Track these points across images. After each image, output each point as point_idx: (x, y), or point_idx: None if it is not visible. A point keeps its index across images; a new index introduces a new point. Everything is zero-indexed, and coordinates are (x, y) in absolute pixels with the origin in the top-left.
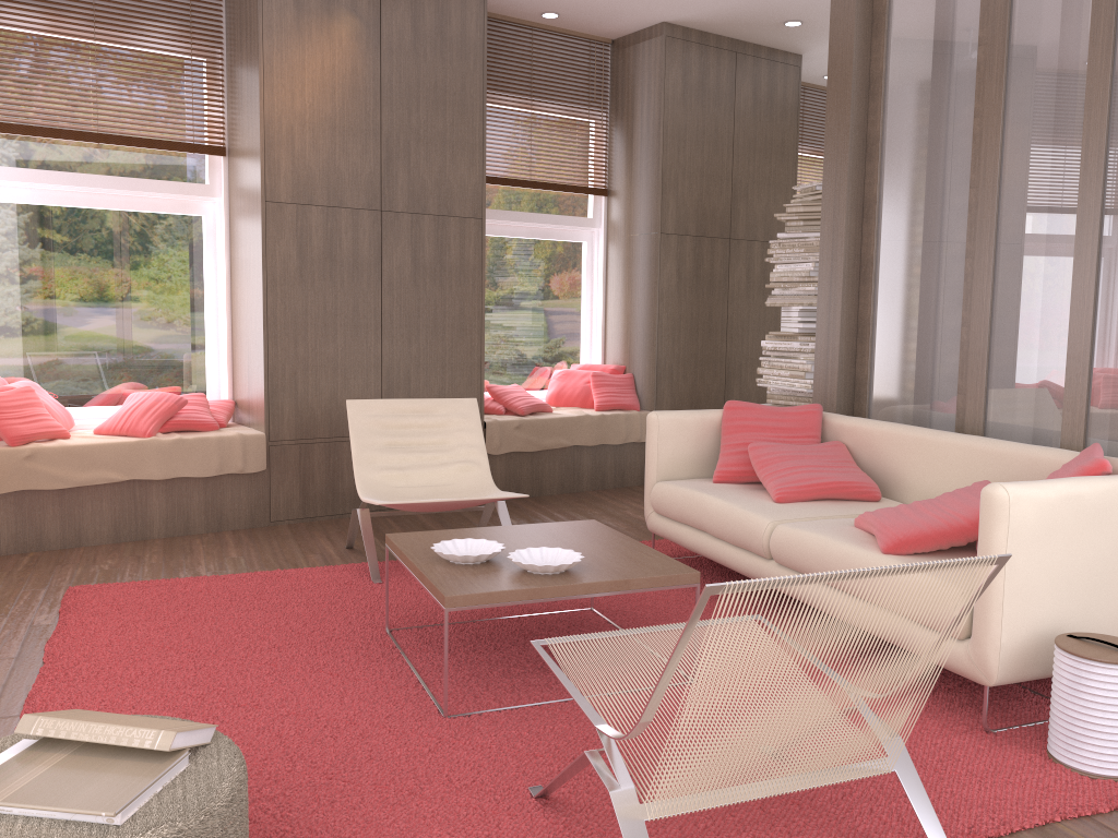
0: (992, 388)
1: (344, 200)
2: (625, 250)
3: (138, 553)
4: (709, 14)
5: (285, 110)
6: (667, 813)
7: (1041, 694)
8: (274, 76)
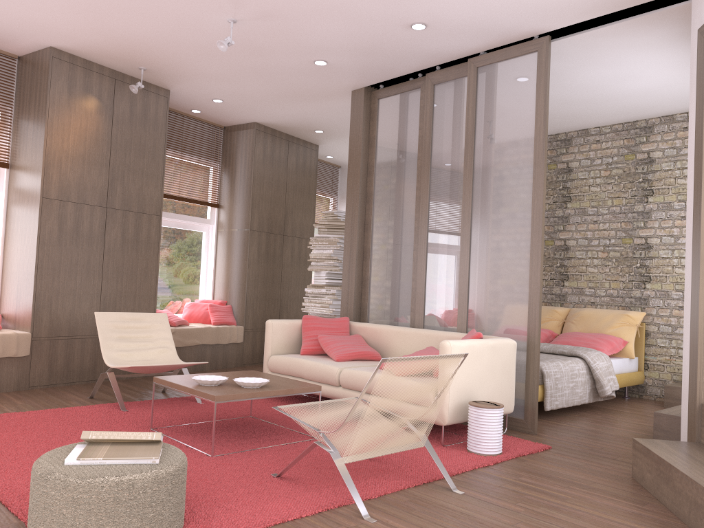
0: (427, 309)
1: (87, 200)
2: (228, 237)
3: None
4: (279, 122)
5: (58, 148)
6: (351, 460)
7: (458, 434)
8: (53, 129)
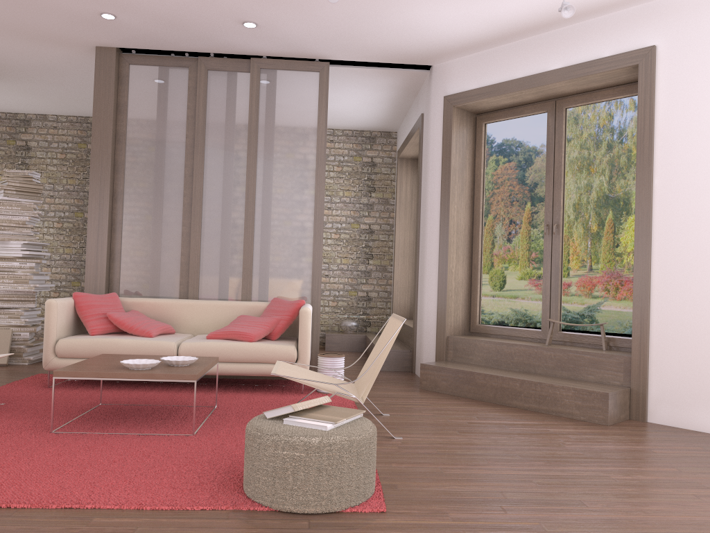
0: (202, 282)
1: None
2: None
3: None
4: None
5: None
6: (362, 401)
7: (286, 385)
8: None
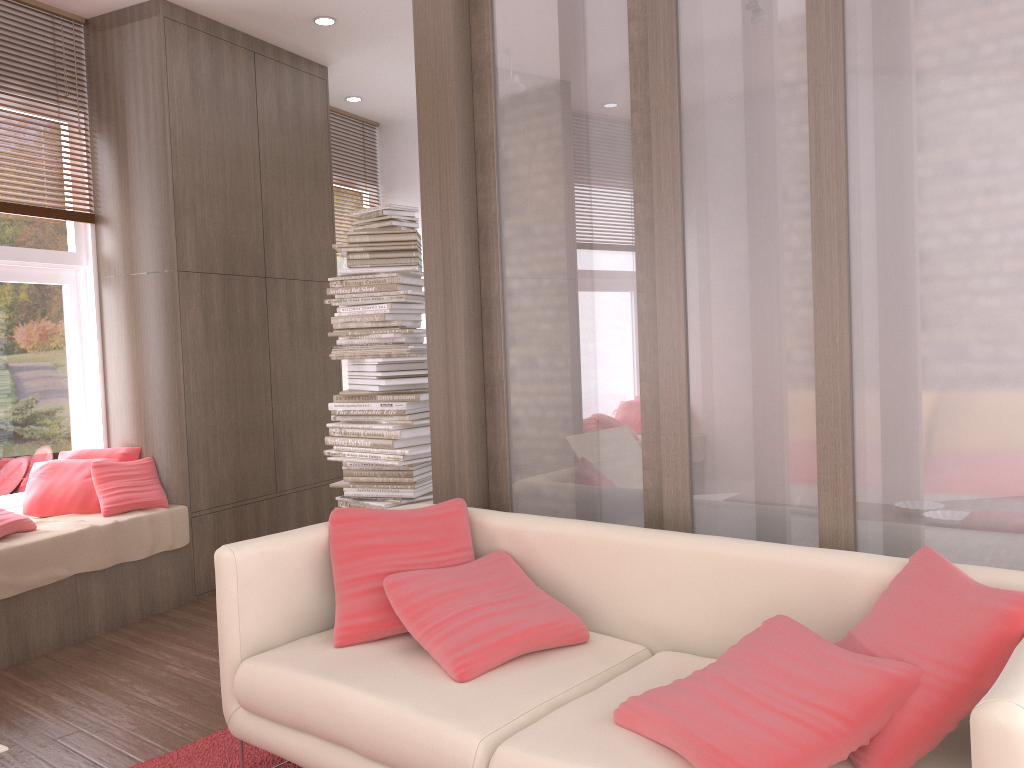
0: (700, 462)
1: None
2: (127, 294)
3: None
4: None
5: None
6: None
7: None
8: None
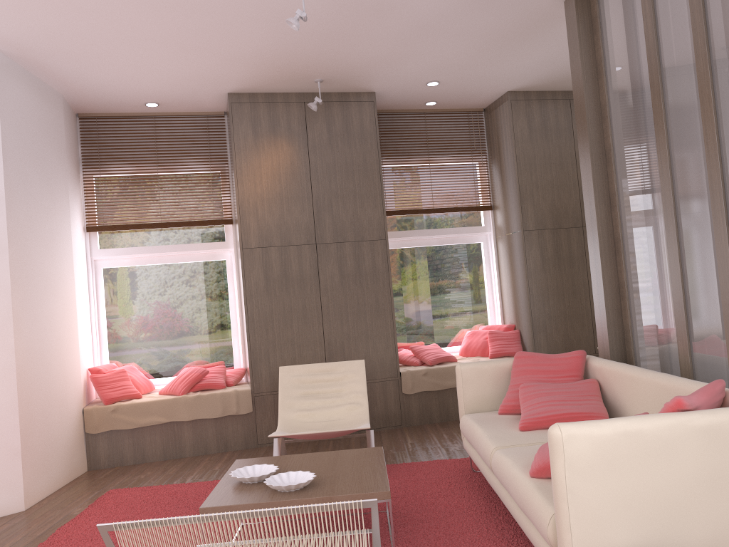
0: (692, 332)
1: (291, 240)
2: (505, 244)
3: (168, 467)
4: (534, 80)
5: (251, 194)
6: None
7: None
8: (243, 176)
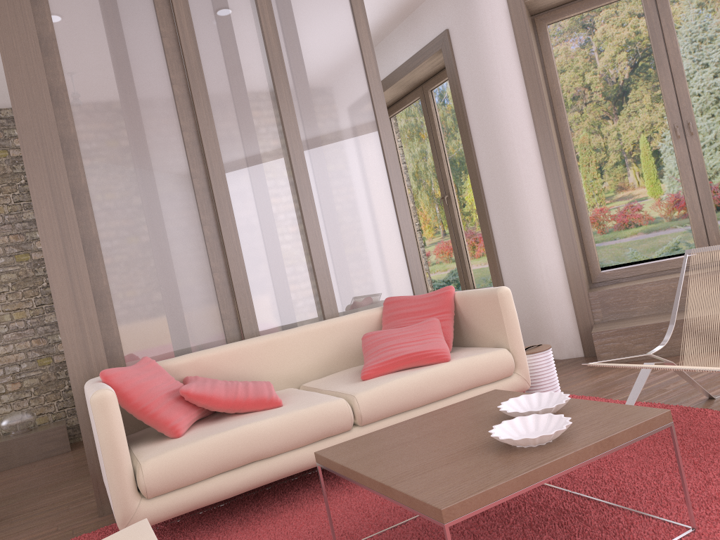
0: (258, 305)
1: None
2: None
3: None
4: None
5: None
6: None
7: None
8: None
